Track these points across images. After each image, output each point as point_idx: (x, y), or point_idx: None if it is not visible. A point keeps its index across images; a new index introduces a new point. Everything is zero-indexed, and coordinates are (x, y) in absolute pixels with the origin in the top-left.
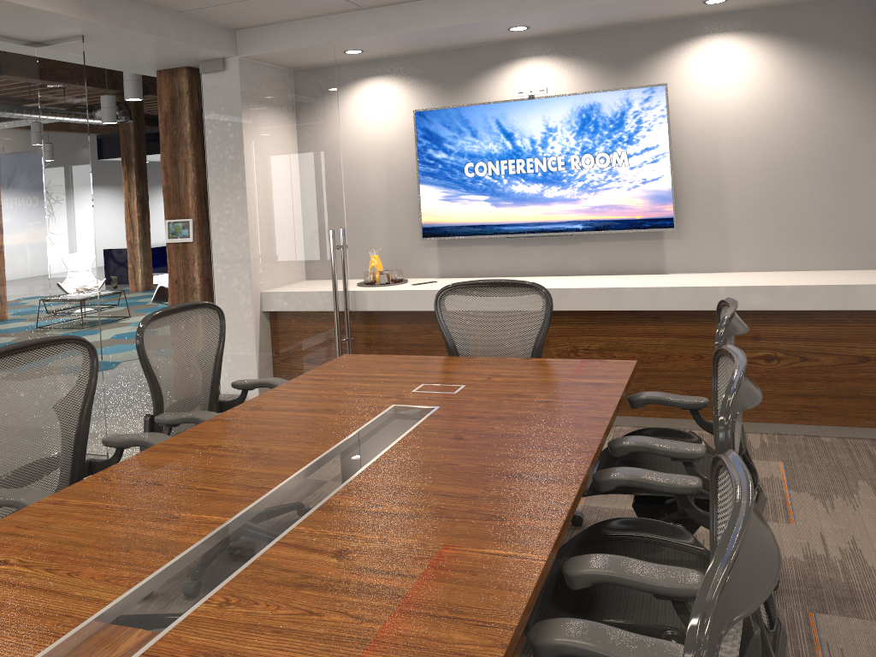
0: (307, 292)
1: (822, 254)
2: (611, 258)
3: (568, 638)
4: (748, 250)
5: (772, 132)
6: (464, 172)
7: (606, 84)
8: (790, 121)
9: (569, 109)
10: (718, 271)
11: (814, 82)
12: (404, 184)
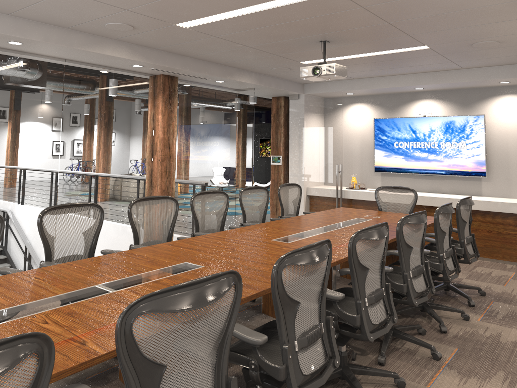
0: (325, 189)
1: None
2: (457, 187)
3: (392, 251)
4: None
5: None
6: (393, 145)
7: (458, 112)
8: None
9: (440, 122)
10: (506, 197)
11: None
12: (368, 148)
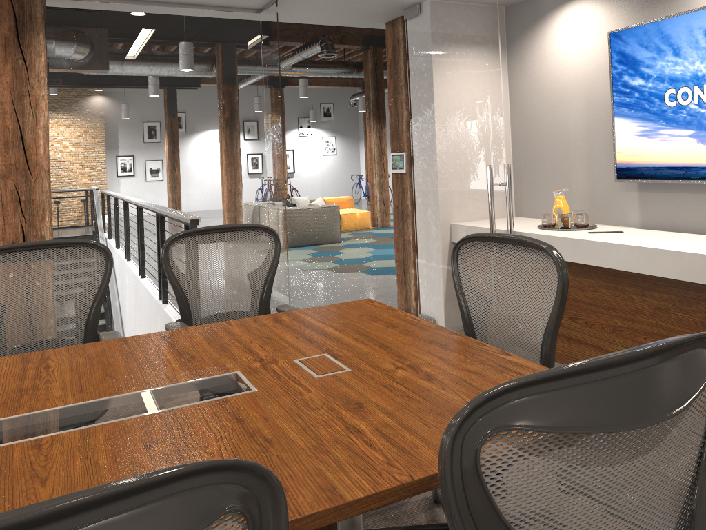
0: (476, 229)
1: None
2: None
3: None
4: None
5: None
6: (663, 101)
7: None
8: None
9: None
10: None
11: None
12: (602, 118)
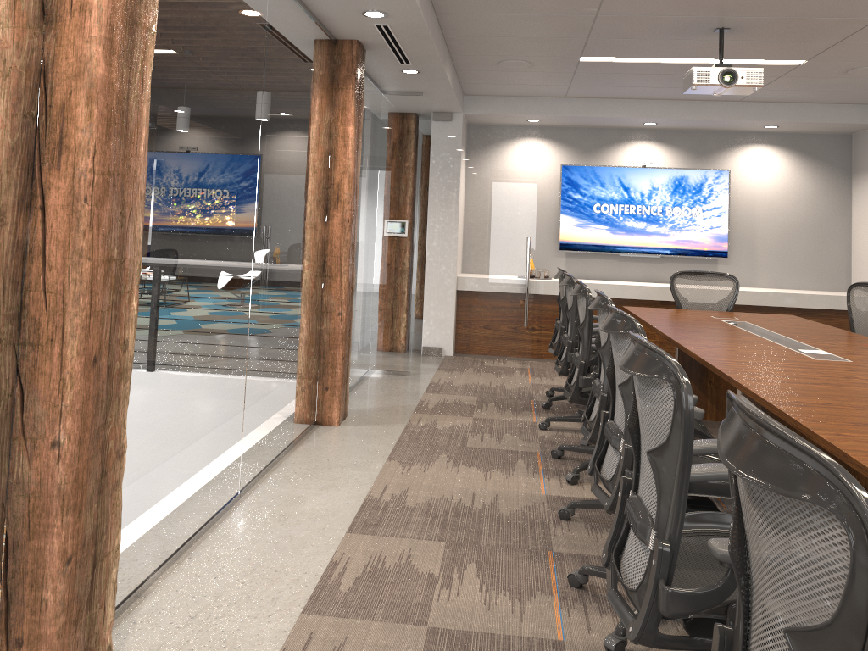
0: (501, 278)
1: (808, 280)
2: None
3: None
4: (767, 275)
5: (786, 206)
6: (593, 209)
7: (690, 164)
8: (797, 201)
9: (667, 177)
10: (748, 286)
11: (811, 180)
12: (545, 212)
